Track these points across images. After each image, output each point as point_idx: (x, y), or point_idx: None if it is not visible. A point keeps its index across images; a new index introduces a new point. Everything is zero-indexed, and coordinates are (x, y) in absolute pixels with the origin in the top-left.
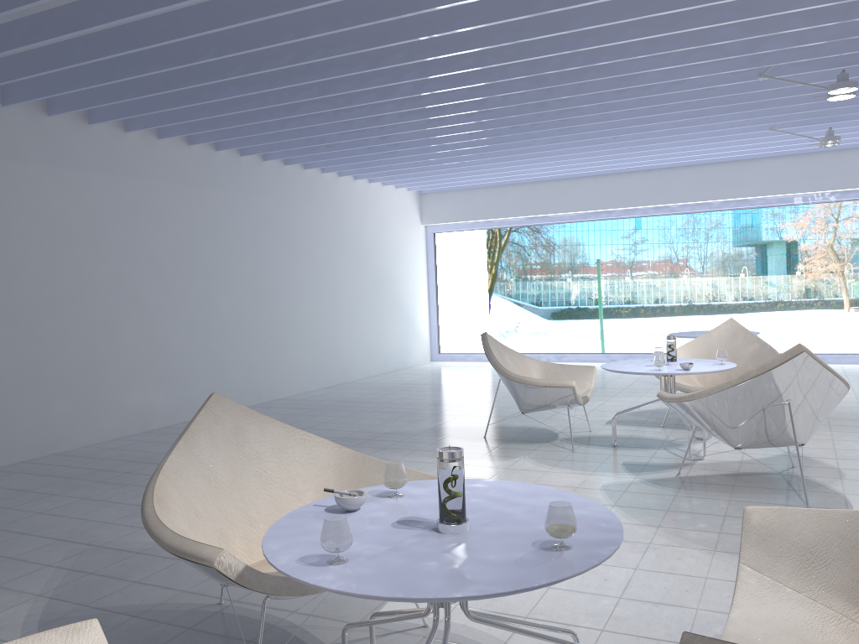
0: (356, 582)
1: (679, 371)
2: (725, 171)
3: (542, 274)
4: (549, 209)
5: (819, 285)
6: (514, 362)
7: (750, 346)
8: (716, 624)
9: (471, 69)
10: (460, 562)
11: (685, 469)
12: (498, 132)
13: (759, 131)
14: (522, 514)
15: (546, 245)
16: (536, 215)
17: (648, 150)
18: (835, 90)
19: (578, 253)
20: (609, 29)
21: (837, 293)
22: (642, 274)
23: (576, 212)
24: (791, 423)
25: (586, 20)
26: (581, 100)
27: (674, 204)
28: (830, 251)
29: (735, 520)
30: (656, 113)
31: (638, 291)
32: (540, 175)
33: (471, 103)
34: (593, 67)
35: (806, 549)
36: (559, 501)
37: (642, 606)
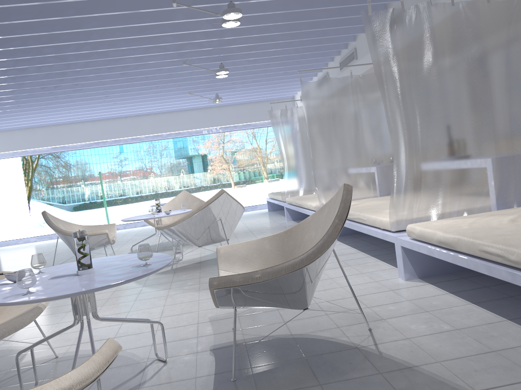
0: (48, 294)
1: (165, 215)
2: (167, 117)
3: (64, 184)
4: (67, 141)
5: (220, 176)
6: (65, 227)
7: (195, 203)
8: (208, 313)
9: (20, 47)
10: (100, 278)
11: (175, 265)
12: (33, 90)
13: (184, 94)
14: (119, 262)
15: (65, 165)
16: (58, 146)
17: (126, 104)
18: (219, 72)
19: (86, 169)
20: (105, 31)
21: (228, 179)
22: (127, 178)
23: (84, 143)
24: (223, 228)
25: (94, 24)
26: (88, 72)
27: (142, 136)
28: (222, 158)
29: (205, 278)
30: (131, 82)
31: (126, 188)
32: (58, 120)
33: (16, 70)
34: (95, 52)
35: (244, 258)
36: (142, 244)
37: (173, 317)
